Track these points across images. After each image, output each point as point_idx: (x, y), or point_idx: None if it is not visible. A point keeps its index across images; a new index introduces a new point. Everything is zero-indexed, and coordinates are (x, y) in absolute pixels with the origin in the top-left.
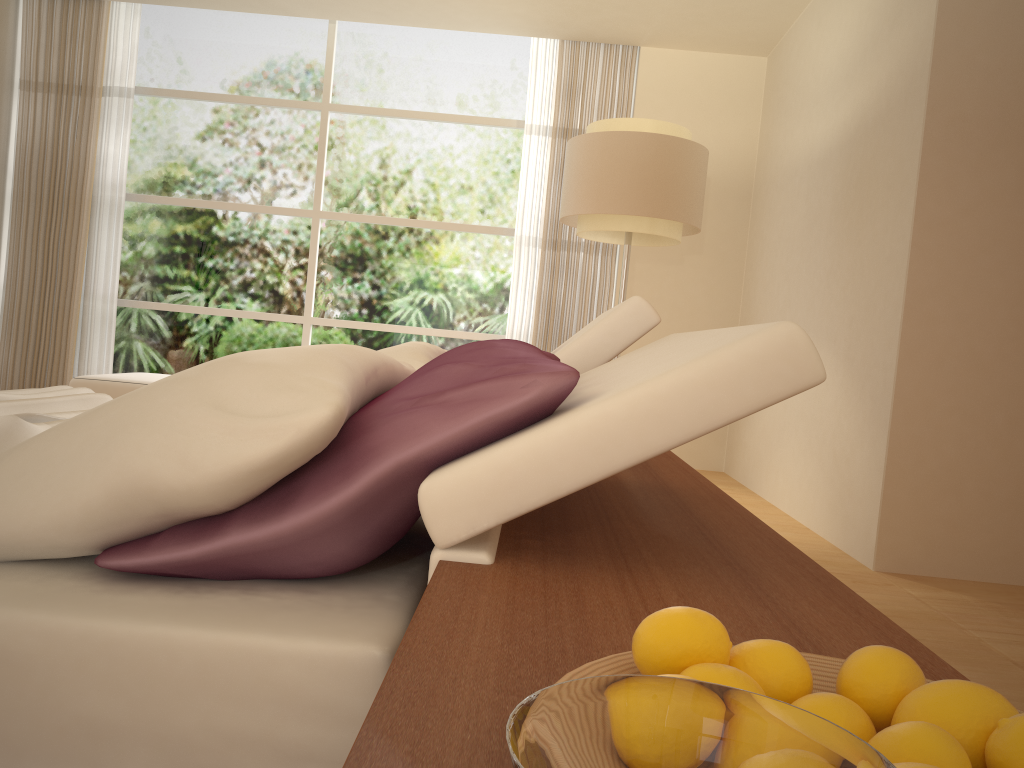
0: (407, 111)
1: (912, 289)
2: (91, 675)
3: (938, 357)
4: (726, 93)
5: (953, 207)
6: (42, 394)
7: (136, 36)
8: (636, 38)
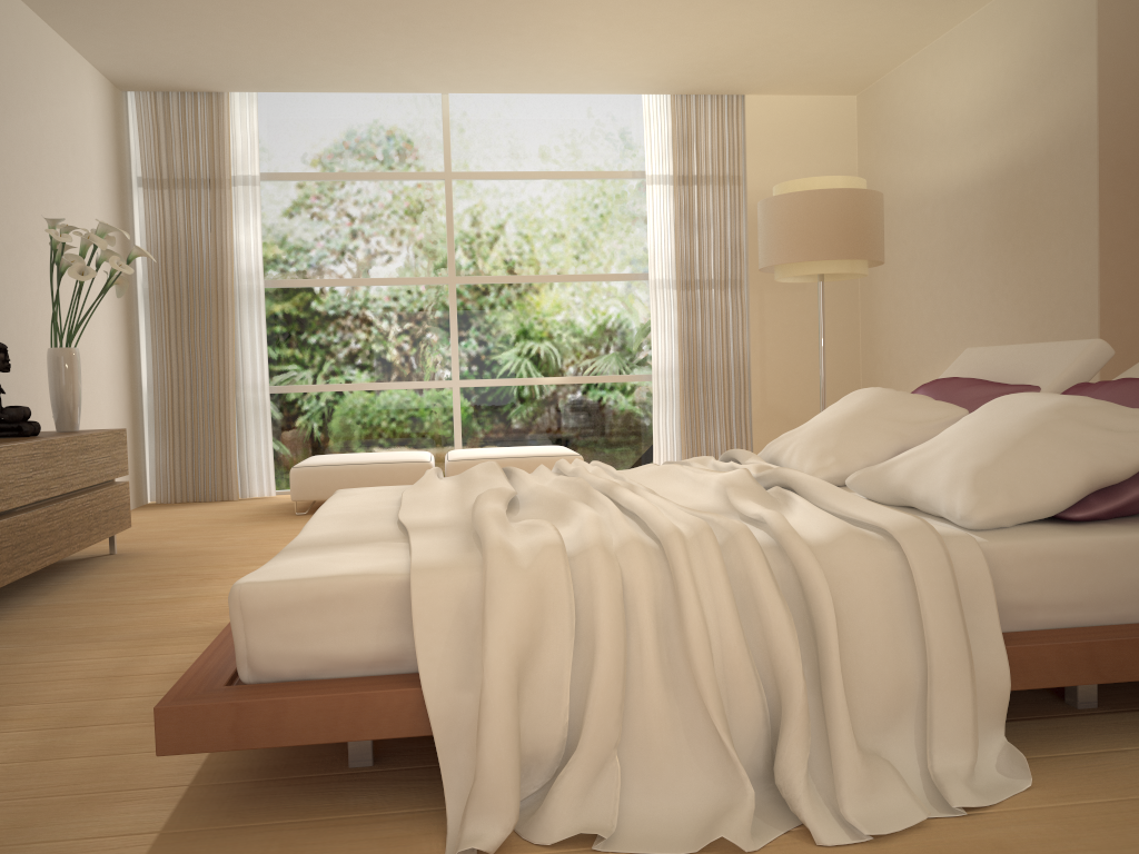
0: (528, 172)
1: (1104, 299)
2: (1133, 559)
3: (1128, 349)
4: (824, 131)
5: (1126, 232)
6: (589, 465)
7: (254, 123)
8: (745, 89)
